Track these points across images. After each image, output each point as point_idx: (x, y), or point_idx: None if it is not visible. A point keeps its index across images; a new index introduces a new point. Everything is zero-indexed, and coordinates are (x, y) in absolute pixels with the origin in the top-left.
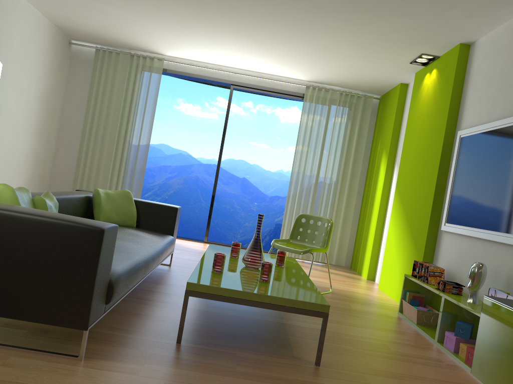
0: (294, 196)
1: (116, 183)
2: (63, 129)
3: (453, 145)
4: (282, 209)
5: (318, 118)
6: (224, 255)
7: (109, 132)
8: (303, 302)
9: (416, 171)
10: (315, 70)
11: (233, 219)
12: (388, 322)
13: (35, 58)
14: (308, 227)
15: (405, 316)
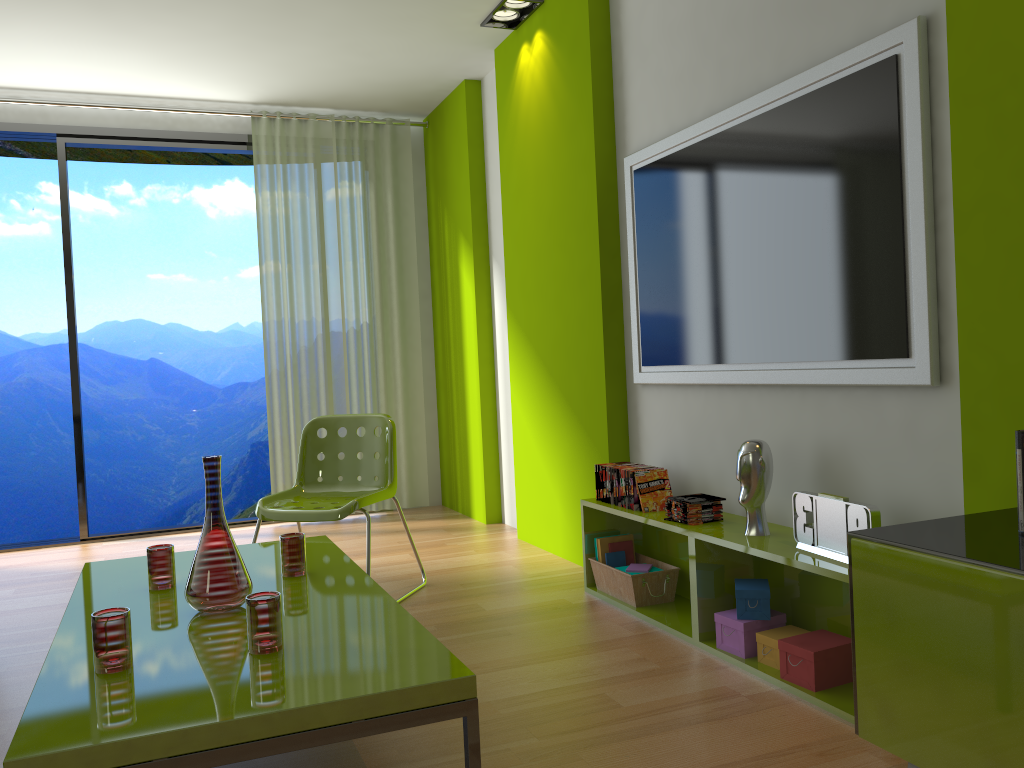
0: (283, 377)
1: None
2: None
3: (617, 192)
4: (259, 408)
5: (297, 188)
6: (125, 614)
7: None
8: (402, 693)
9: (548, 266)
10: (265, 71)
11: (150, 457)
12: (578, 623)
13: None
14: (337, 446)
15: (604, 595)
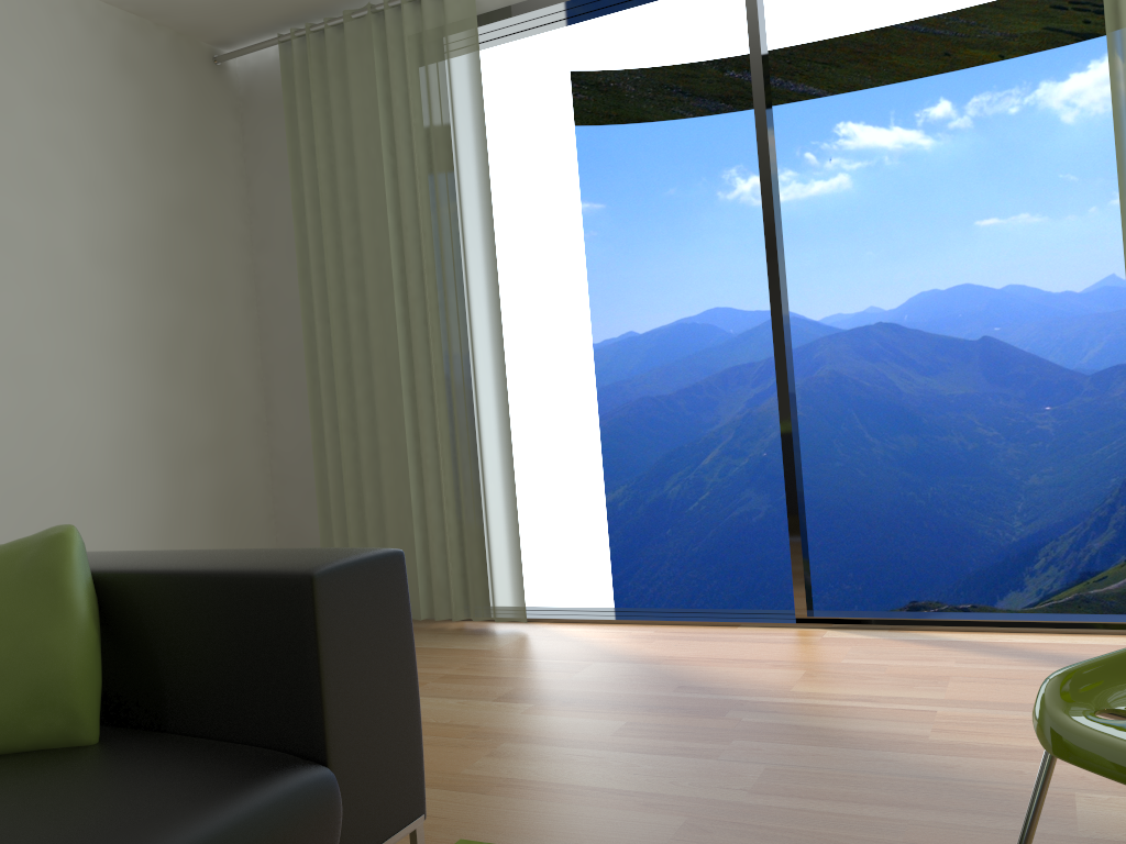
0: None
1: (436, 463)
2: (270, 333)
3: None
4: None
5: None
6: None
7: (376, 295)
8: None
9: None
10: None
11: (984, 473)
12: None
13: (47, 121)
14: None
15: None
